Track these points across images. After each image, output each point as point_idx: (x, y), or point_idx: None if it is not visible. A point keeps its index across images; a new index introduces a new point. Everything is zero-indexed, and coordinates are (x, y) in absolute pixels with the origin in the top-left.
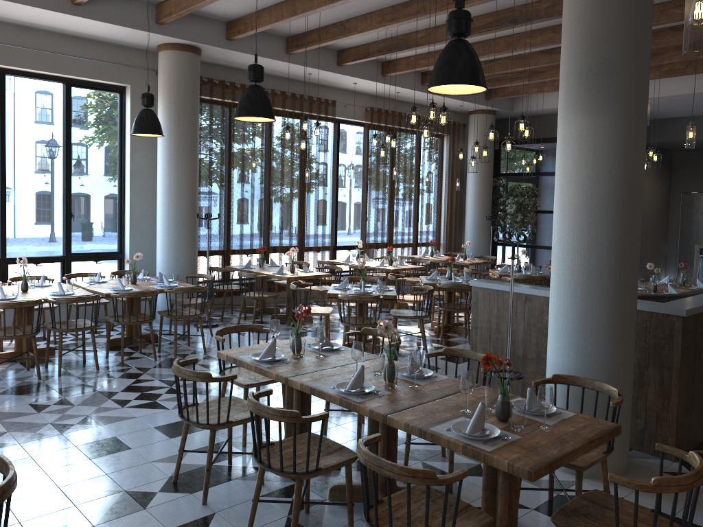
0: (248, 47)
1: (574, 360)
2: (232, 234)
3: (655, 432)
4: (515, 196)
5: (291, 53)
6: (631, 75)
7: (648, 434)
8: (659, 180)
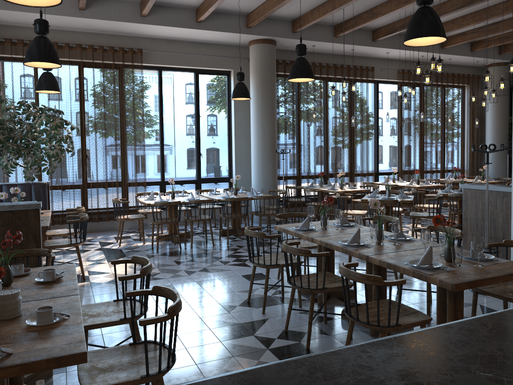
0: (307, 36)
1: None
2: (301, 164)
3: None
4: None
5: (337, 36)
6: None
7: None
8: None
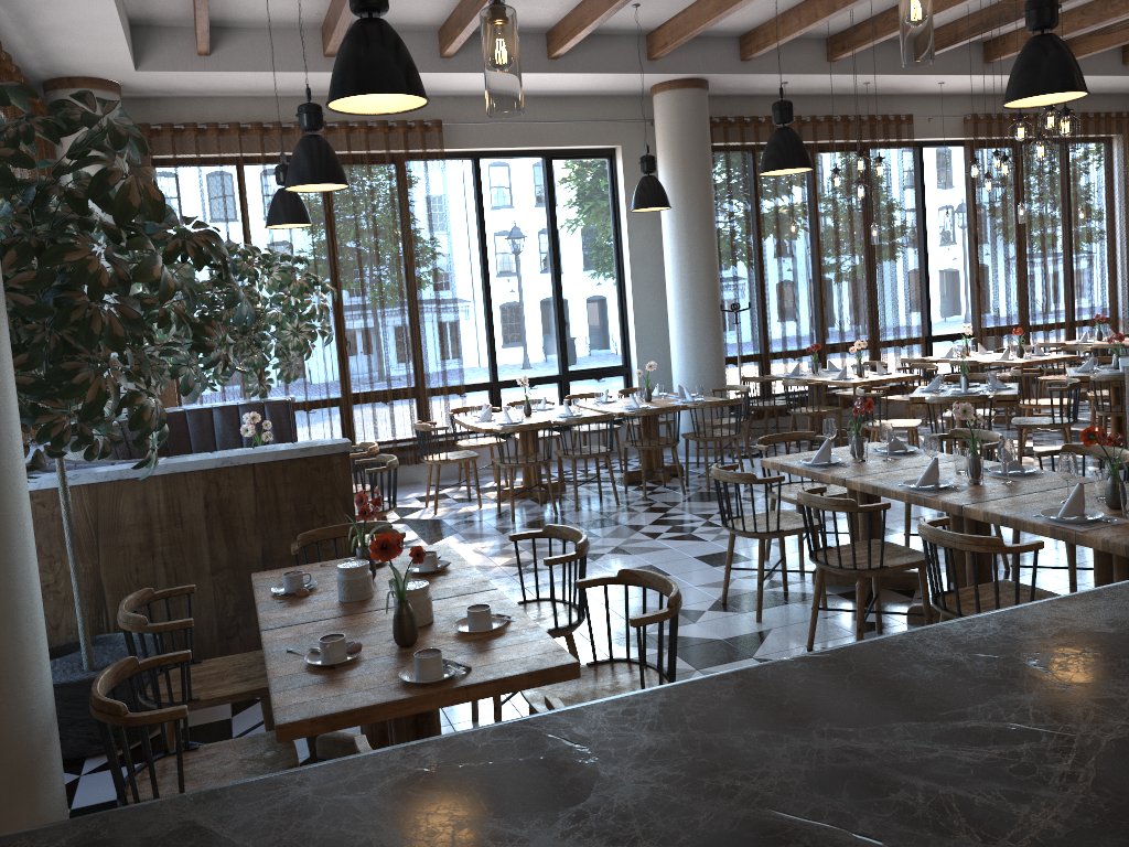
0: (772, 65)
1: None
2: (770, 330)
3: None
4: None
5: (835, 60)
6: None
7: None
8: None
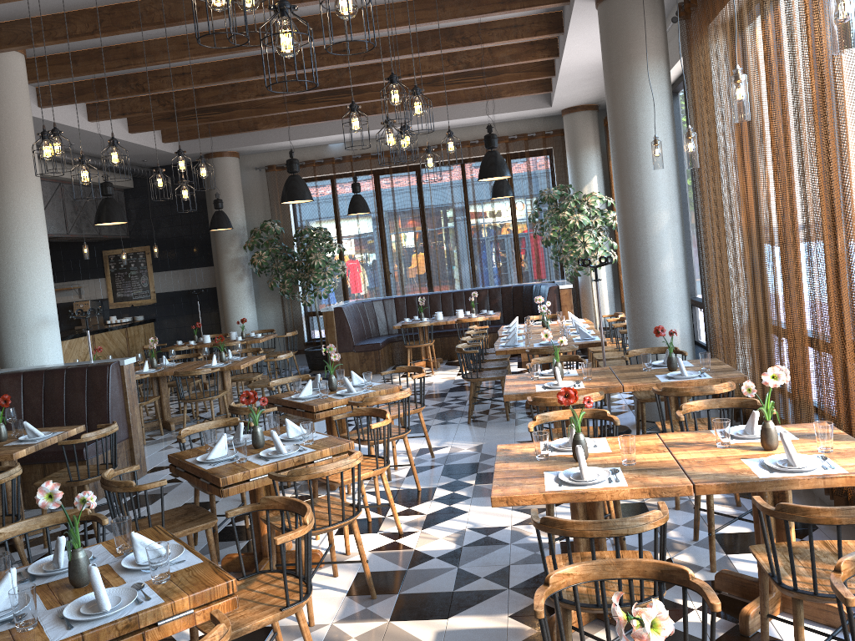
0: None
1: None
2: (731, 294)
3: None
4: None
5: None
6: None
7: None
8: None
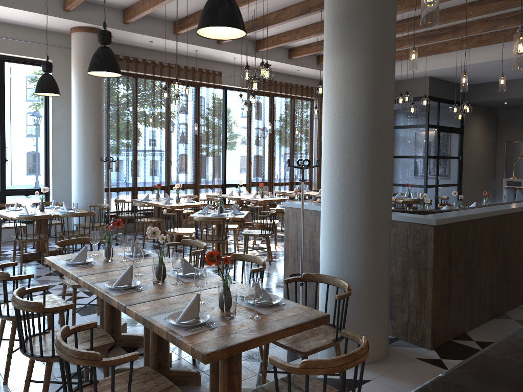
0: (142, 29)
1: (335, 262)
2: (136, 174)
3: (416, 325)
4: None
5: (177, 34)
6: (374, 18)
7: (411, 326)
8: (487, 132)
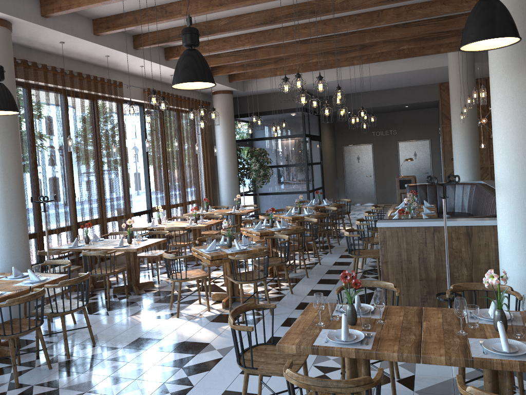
0: (62, 26)
1: None
2: (49, 215)
3: None
4: (256, 156)
5: (99, 35)
6: None
7: None
8: (331, 138)
